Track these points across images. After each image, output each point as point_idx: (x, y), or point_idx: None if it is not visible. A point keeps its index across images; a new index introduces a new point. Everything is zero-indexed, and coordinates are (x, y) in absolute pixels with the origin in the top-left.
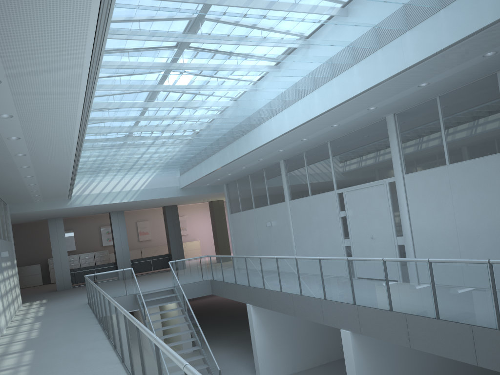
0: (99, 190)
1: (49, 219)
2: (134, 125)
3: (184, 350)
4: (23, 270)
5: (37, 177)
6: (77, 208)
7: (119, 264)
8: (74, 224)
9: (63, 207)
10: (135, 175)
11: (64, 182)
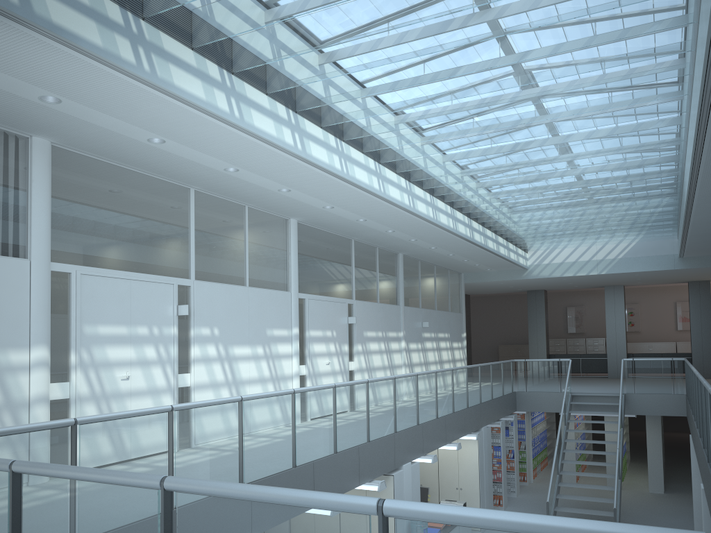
0: (562, 259)
1: (528, 291)
2: (501, 192)
3: (596, 474)
4: (520, 349)
5: (442, 248)
6: (539, 280)
7: (609, 356)
8: (586, 299)
9: (518, 278)
10: (602, 239)
11: (482, 252)
